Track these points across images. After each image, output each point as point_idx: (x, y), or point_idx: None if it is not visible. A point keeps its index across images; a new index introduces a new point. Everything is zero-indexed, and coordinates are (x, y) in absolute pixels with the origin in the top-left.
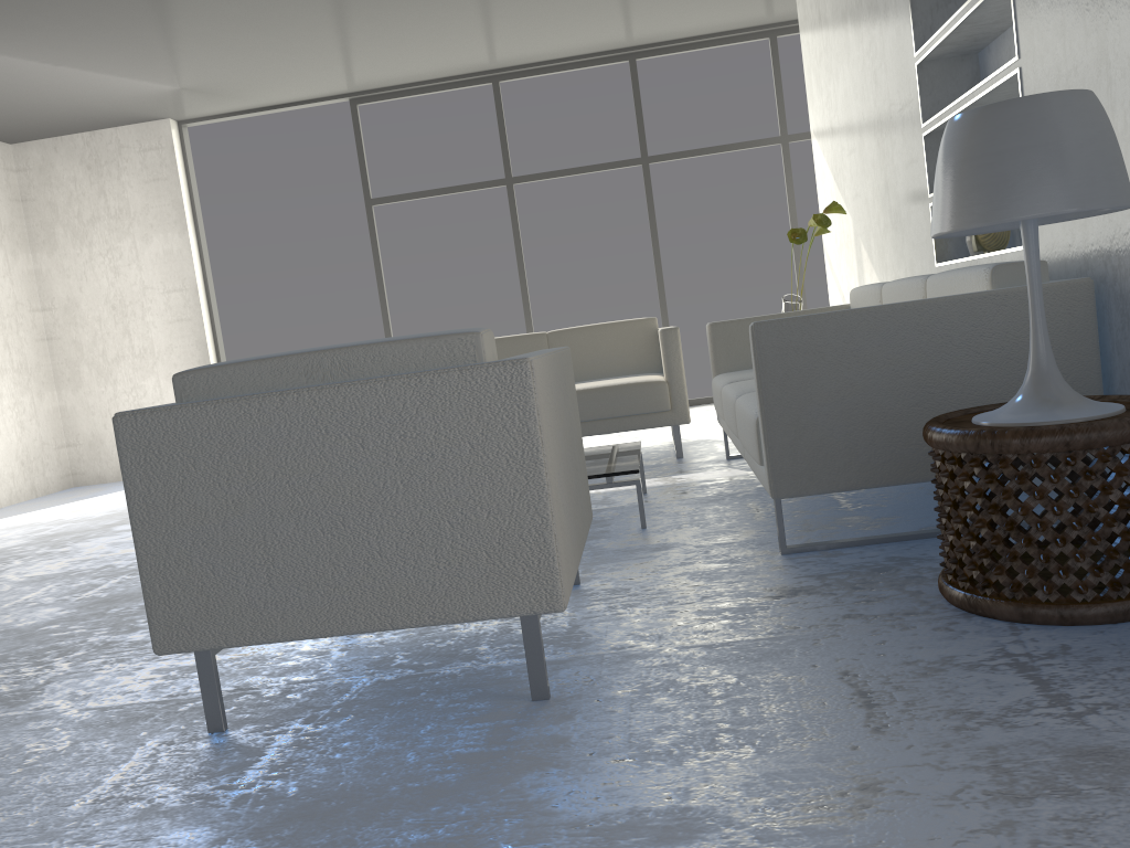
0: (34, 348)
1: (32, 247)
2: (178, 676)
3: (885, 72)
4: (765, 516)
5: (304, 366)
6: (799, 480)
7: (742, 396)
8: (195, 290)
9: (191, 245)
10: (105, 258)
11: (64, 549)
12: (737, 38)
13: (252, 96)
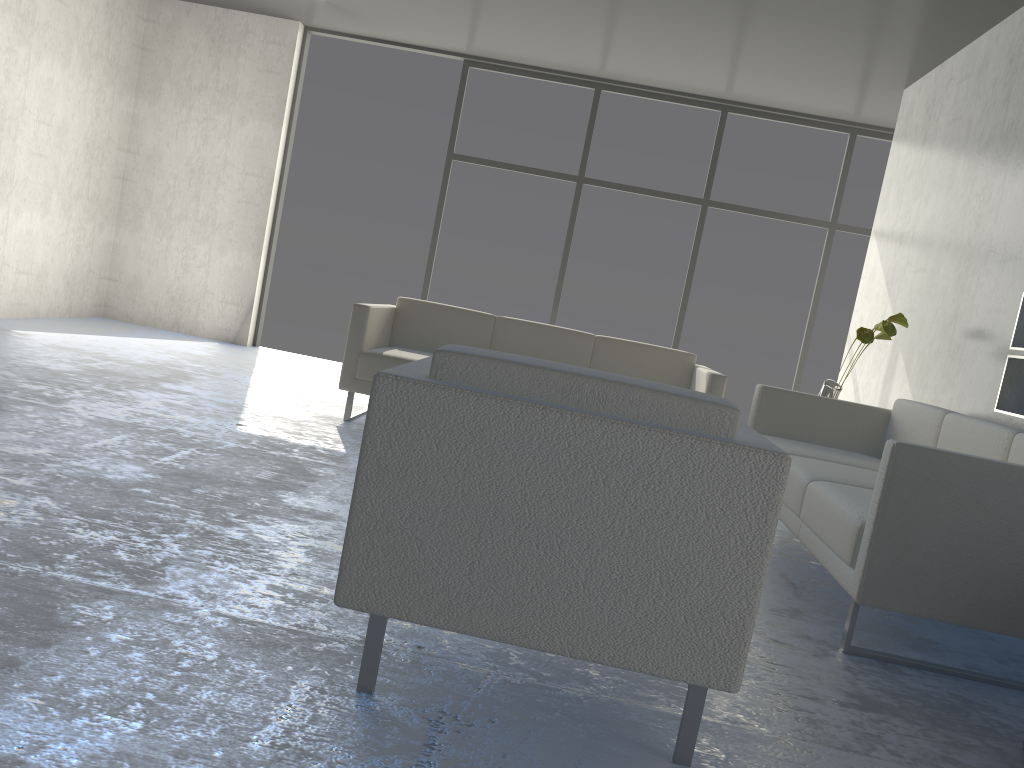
0: (110, 183)
1: (137, 93)
2: (296, 601)
3: (994, 220)
4: (804, 595)
5: (563, 384)
6: (887, 595)
7: (821, 484)
8: (271, 181)
9: (280, 140)
10: (199, 125)
11: (120, 393)
12: (822, 124)
13: (382, 28)
